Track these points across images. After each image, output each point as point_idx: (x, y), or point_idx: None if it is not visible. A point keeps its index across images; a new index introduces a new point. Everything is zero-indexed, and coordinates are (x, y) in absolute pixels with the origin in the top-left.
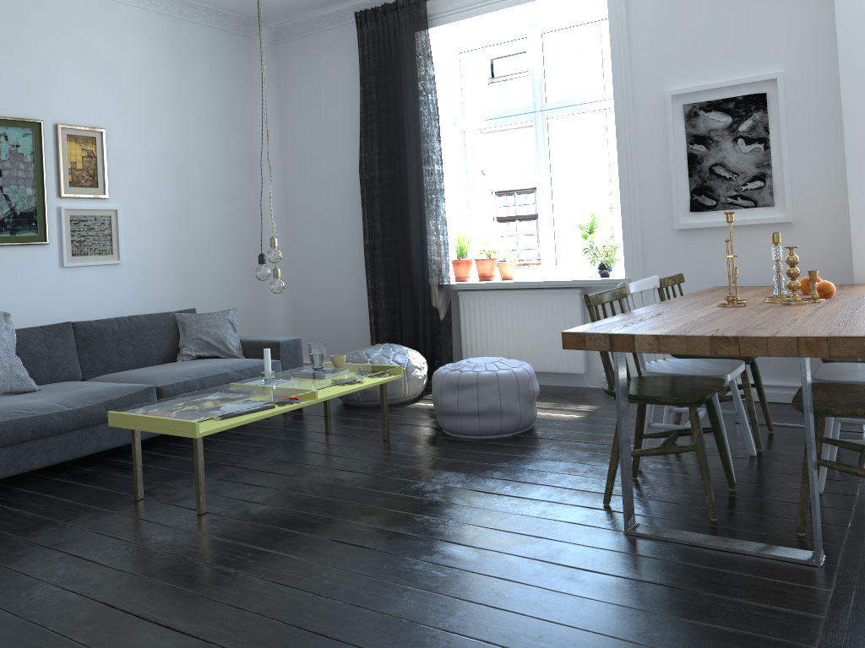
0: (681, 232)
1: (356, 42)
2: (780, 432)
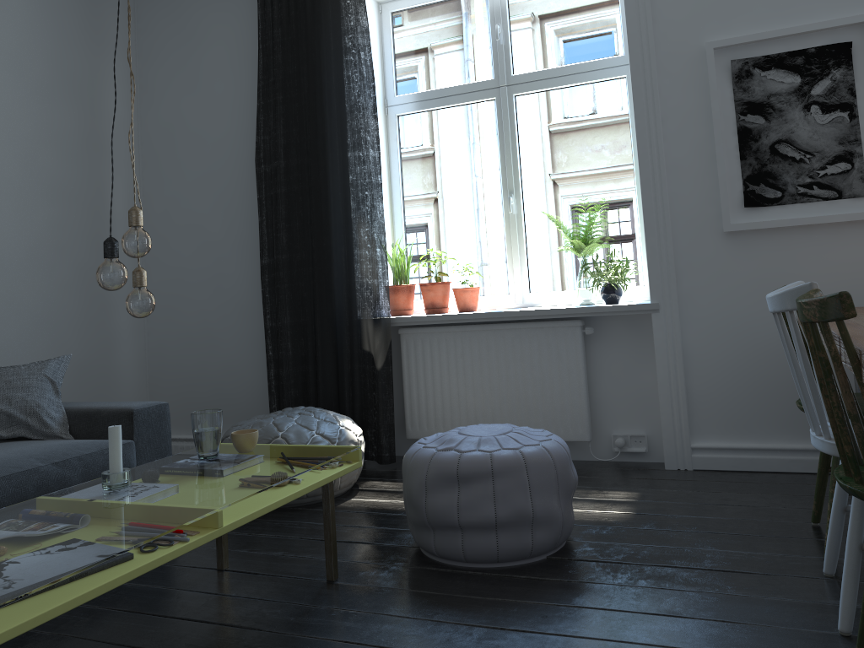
0: (731, 236)
1: None
2: None
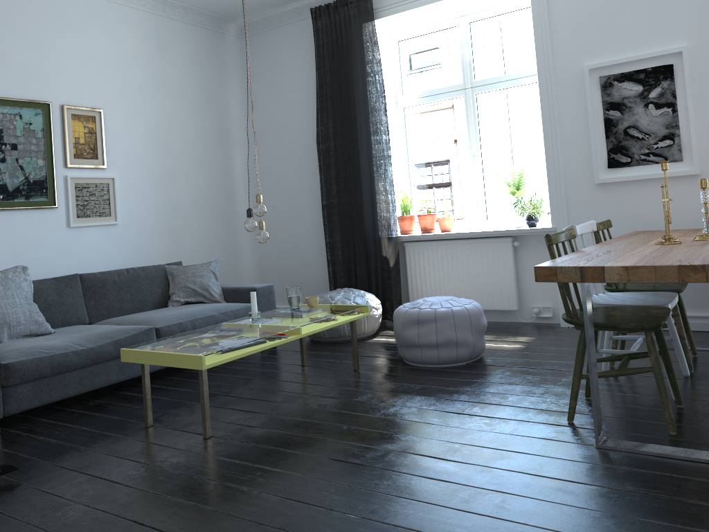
0: (600, 186)
1: (311, 34)
2: (703, 355)
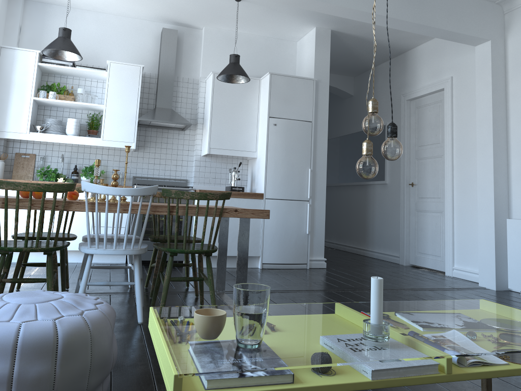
0: None
1: None
2: None
